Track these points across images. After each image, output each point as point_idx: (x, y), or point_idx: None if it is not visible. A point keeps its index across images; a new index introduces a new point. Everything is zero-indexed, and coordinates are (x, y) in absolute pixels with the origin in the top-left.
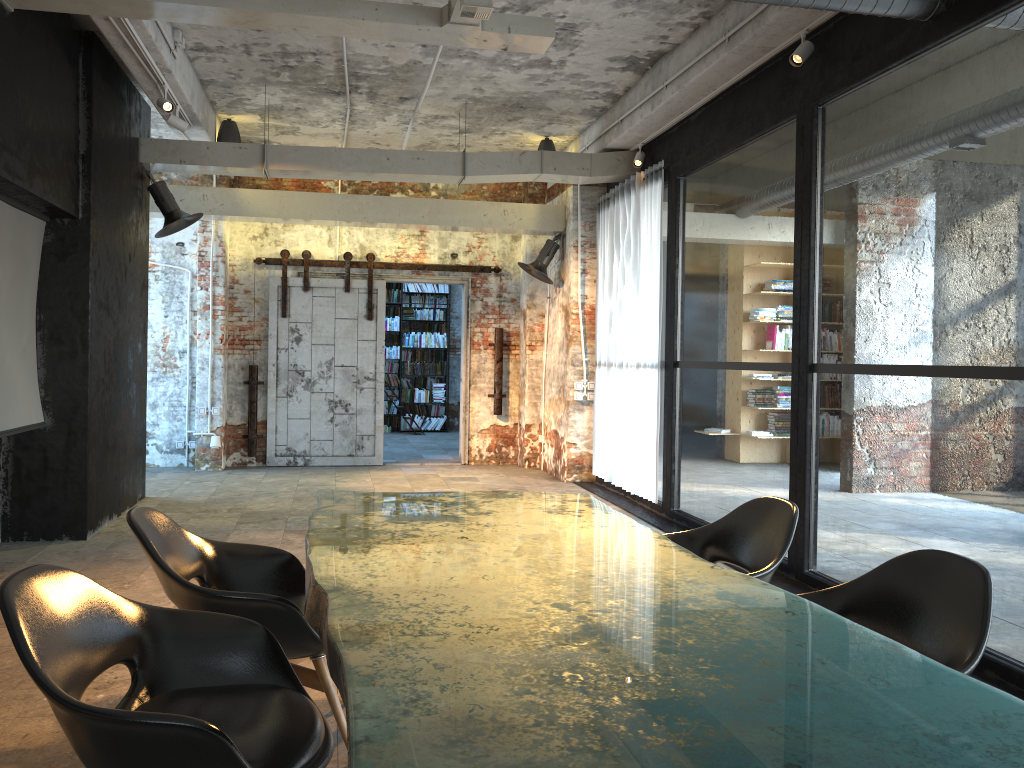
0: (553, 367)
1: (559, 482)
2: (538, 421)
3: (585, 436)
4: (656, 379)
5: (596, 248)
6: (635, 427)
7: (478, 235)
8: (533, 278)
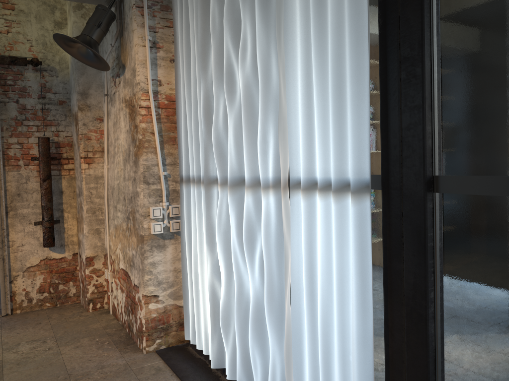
0: (118, 185)
1: (136, 355)
2: (103, 251)
3: (170, 283)
4: (360, 219)
5: (170, 13)
6: (287, 307)
7: (5, 16)
8: (85, 71)
